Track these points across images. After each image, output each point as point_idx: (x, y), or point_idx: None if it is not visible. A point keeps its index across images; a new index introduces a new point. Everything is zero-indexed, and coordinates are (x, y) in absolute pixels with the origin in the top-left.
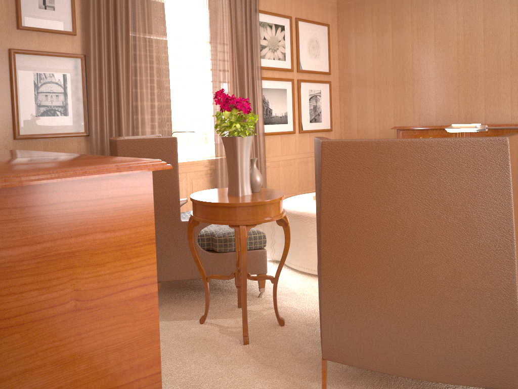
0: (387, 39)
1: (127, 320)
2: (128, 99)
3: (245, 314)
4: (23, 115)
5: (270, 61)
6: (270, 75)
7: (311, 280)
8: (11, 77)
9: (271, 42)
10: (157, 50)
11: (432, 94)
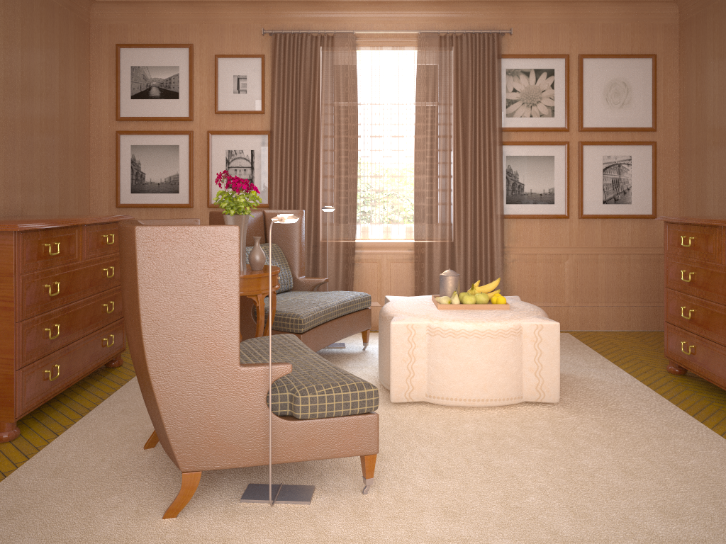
0: None
1: None
2: (311, 172)
3: None
4: (214, 187)
5: (522, 120)
6: (523, 138)
7: None
8: (207, 154)
9: (526, 94)
10: (347, 121)
11: None
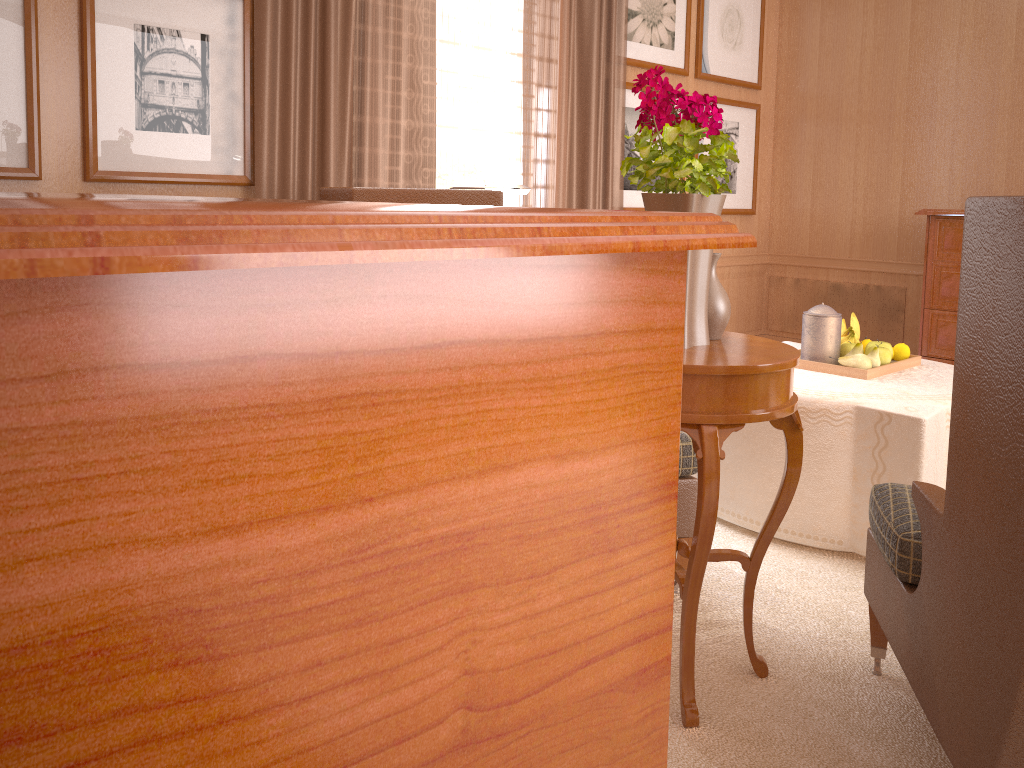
0: (901, 15)
1: (594, 762)
2: (343, 107)
3: (690, 651)
4: (106, 124)
5: (643, 48)
6: None
7: (780, 554)
8: (83, 29)
9: (648, 4)
10: None
11: (1001, 143)
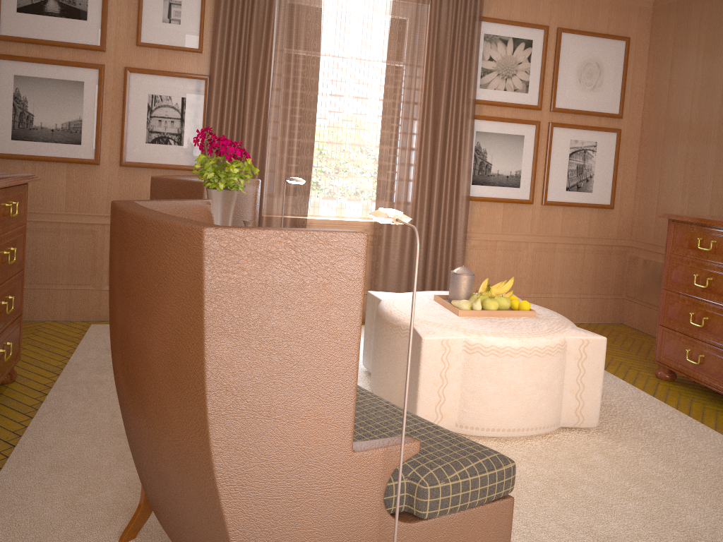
0: (718, 63)
1: None
2: (258, 132)
3: None
4: (131, 140)
5: (496, 93)
6: (495, 113)
7: None
8: (123, 98)
9: (502, 64)
10: (305, 73)
11: None
